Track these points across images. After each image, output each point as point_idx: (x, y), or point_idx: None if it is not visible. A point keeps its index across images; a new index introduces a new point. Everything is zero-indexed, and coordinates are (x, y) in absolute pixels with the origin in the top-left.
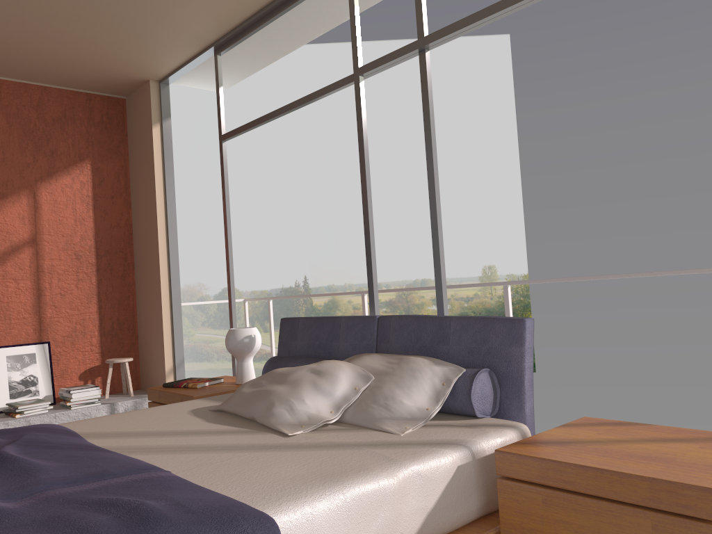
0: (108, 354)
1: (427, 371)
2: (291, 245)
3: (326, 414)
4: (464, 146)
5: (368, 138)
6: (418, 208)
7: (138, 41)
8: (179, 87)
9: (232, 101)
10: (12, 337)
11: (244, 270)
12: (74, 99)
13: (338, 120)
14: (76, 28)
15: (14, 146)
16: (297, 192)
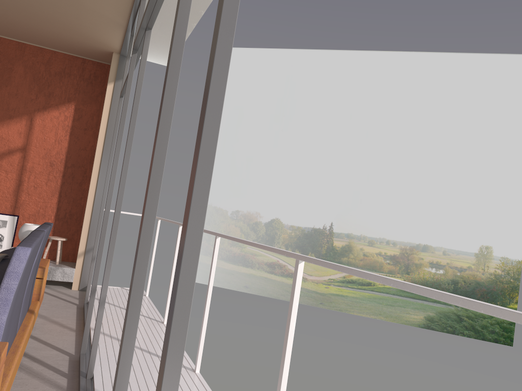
0: (57, 233)
1: None
2: (326, 198)
3: None
4: (484, 143)
5: (402, 126)
6: (433, 187)
7: (80, 22)
8: (271, 73)
9: (305, 87)
10: None
11: (288, 209)
12: (73, 61)
13: (381, 110)
14: (35, 9)
15: (25, 87)
16: (338, 159)
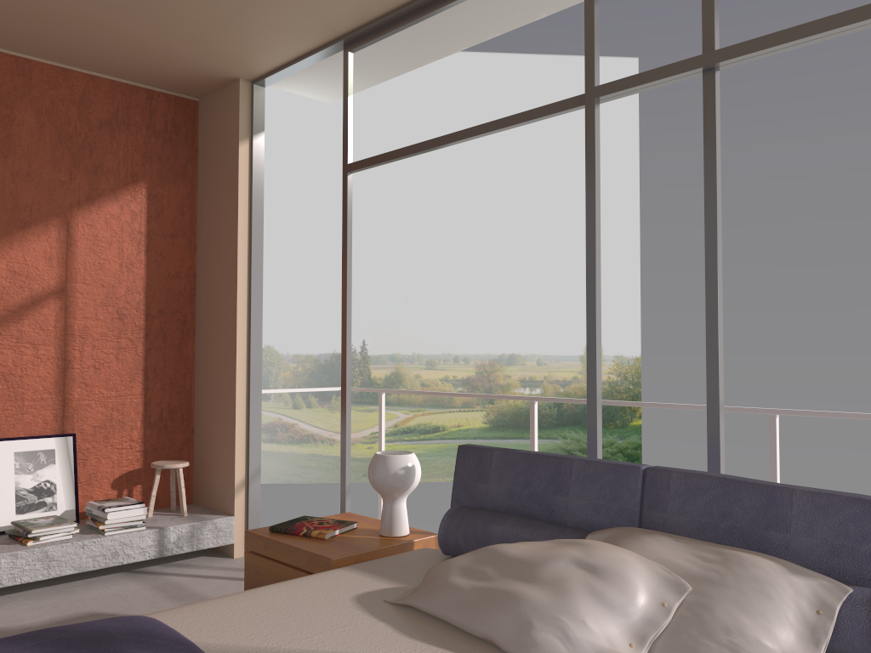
0: (152, 454)
1: (785, 586)
2: None
3: (624, 648)
4: (573, 192)
5: (454, 172)
6: (511, 265)
7: (242, 22)
8: None
9: (286, 112)
10: (24, 426)
11: (287, 328)
12: (130, 96)
13: None
14: None
15: (45, 155)
16: (360, 234)
